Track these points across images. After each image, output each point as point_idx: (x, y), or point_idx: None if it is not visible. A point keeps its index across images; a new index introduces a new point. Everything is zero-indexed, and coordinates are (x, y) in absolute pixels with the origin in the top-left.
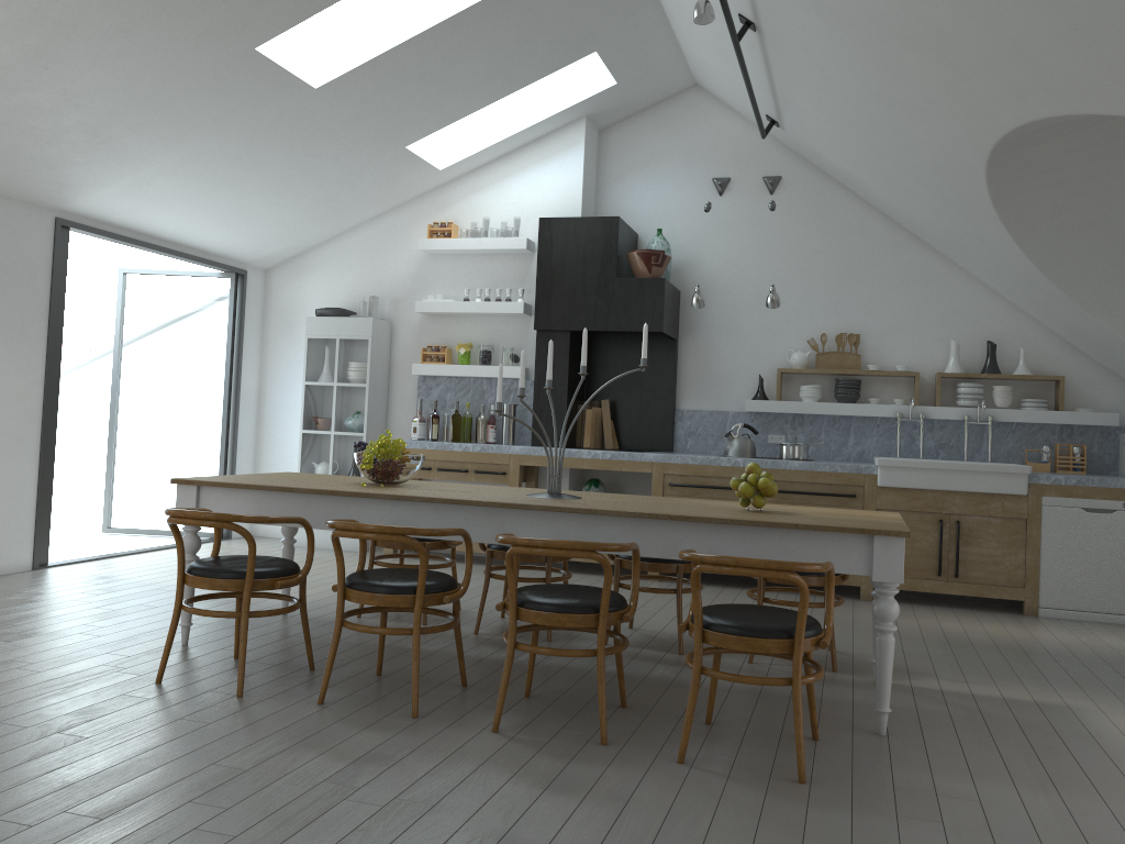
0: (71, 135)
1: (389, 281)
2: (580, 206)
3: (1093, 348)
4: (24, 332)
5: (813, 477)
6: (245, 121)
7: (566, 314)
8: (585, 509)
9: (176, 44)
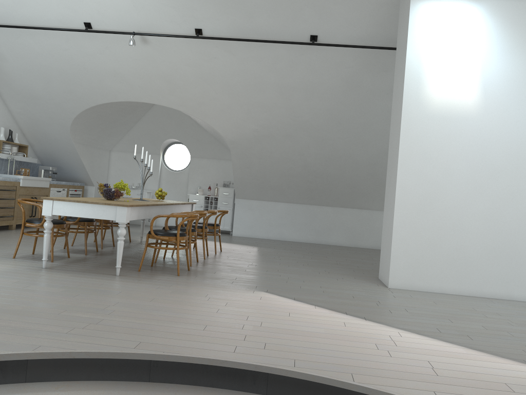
0: None
1: None
2: None
3: (39, 138)
4: None
5: (5, 183)
6: None
7: None
8: (178, 203)
9: None
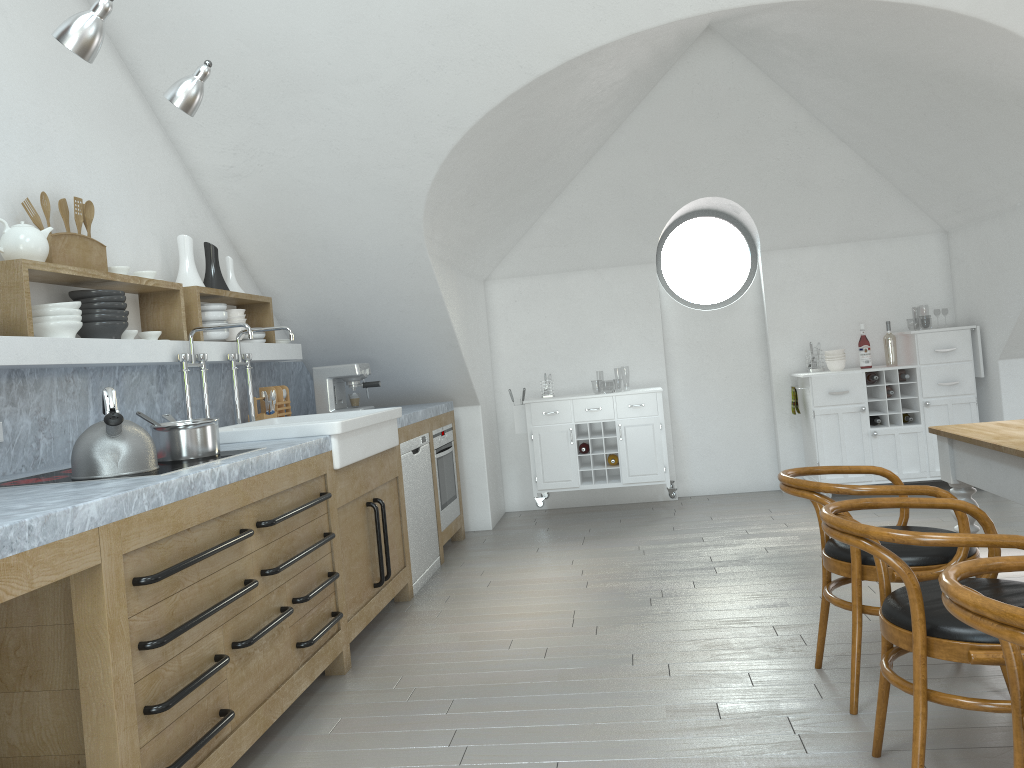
0: None
1: None
2: None
3: (301, 264)
4: None
5: (293, 476)
6: None
7: None
8: None
9: None
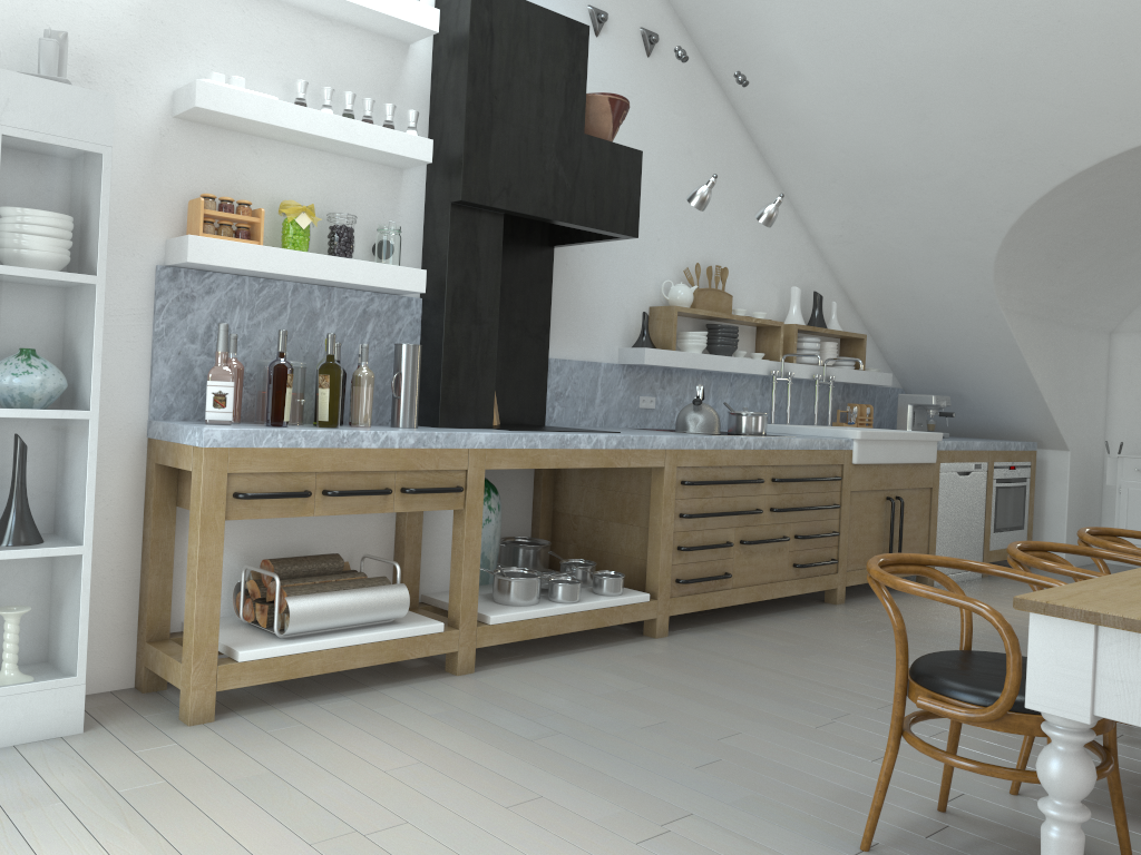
0: None
1: (65, 4)
2: None
3: (896, 309)
4: None
5: (809, 458)
6: None
7: (513, 182)
8: None
9: None
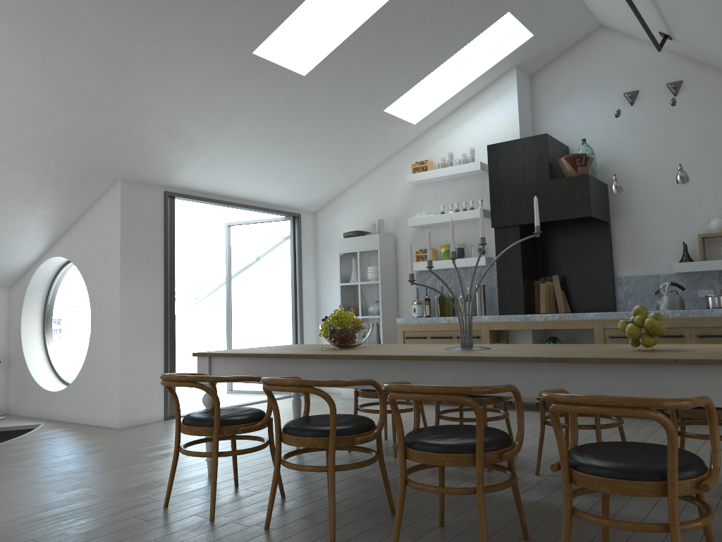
0: (155, 134)
1: (391, 208)
2: (518, 132)
3: None
4: (148, 265)
5: None
6: (264, 107)
7: (514, 213)
8: (475, 357)
9: (198, 58)
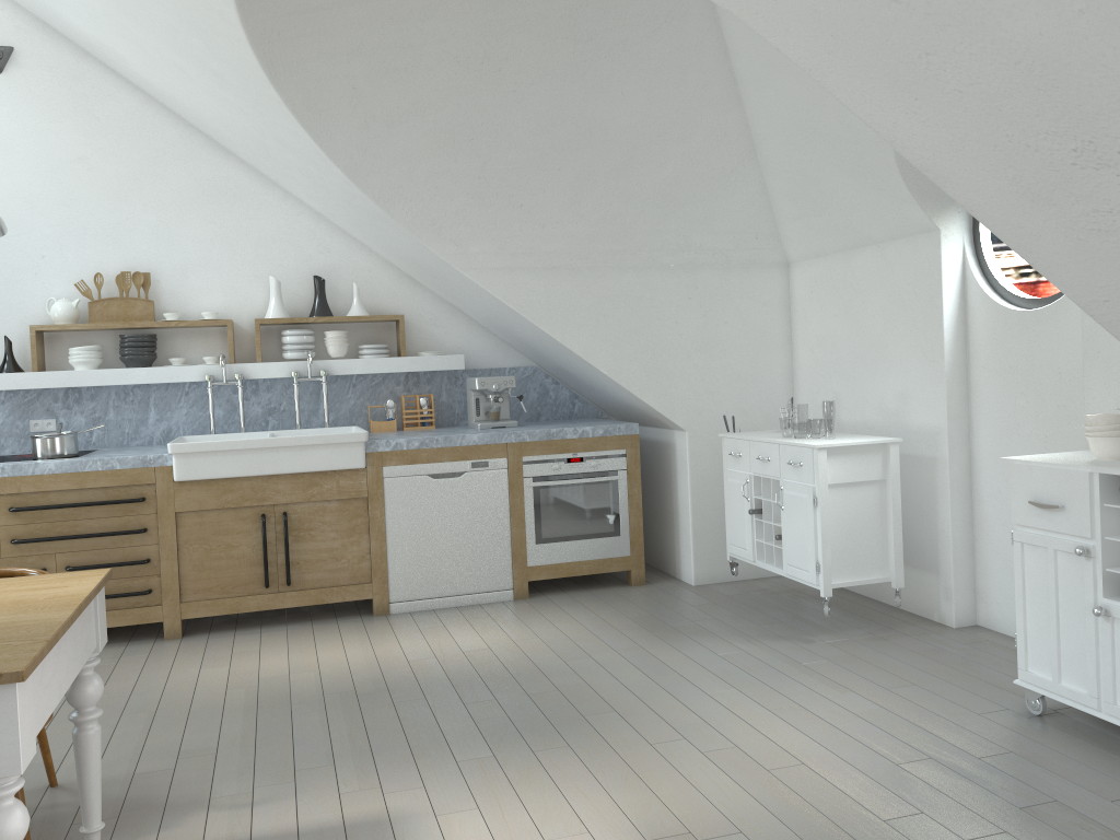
0: None
1: None
2: None
3: (431, 280)
4: None
5: (80, 481)
6: None
7: None
8: None
9: None
